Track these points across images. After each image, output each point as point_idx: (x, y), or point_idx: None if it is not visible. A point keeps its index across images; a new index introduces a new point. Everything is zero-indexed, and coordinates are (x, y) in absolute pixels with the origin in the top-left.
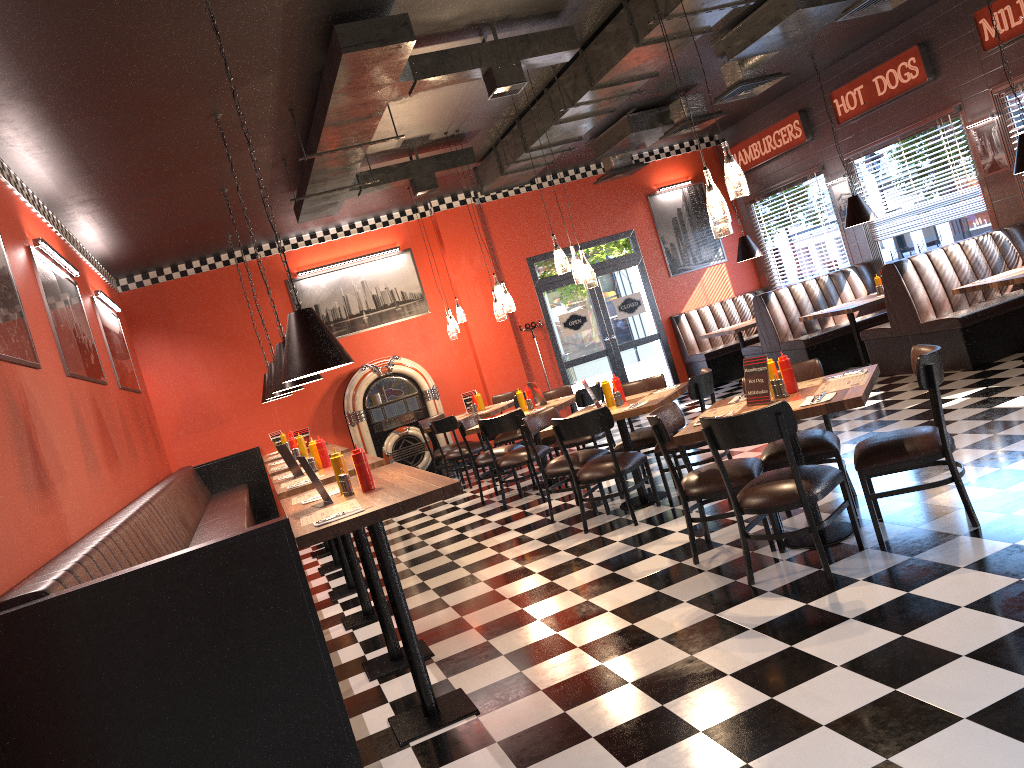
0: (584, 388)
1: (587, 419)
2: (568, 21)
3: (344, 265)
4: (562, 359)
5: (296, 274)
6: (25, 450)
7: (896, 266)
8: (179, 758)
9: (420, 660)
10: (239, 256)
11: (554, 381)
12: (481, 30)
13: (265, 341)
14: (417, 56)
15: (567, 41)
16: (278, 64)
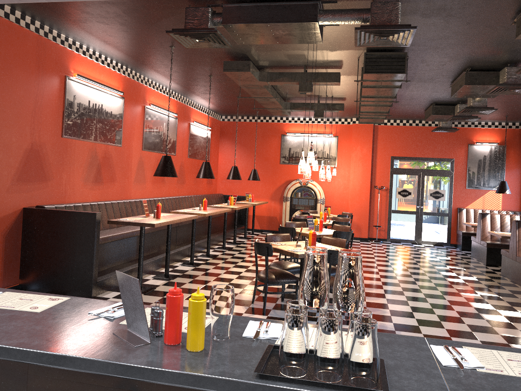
0: (337, 221)
1: (286, 229)
2: (343, 69)
3: (307, 135)
4: (391, 208)
5: (286, 133)
6: (93, 170)
7: (517, 223)
8: (54, 260)
9: (140, 272)
10: (267, 119)
11: (383, 216)
12: (300, 67)
13: (265, 156)
14: (271, 72)
15: (334, 78)
16: (219, 66)
